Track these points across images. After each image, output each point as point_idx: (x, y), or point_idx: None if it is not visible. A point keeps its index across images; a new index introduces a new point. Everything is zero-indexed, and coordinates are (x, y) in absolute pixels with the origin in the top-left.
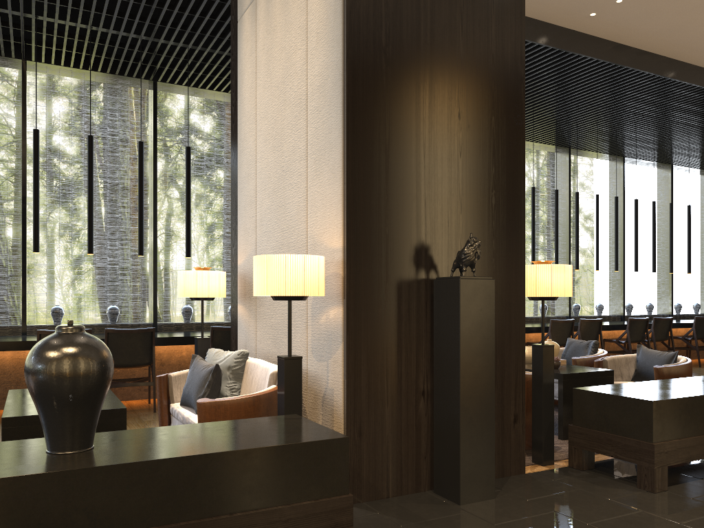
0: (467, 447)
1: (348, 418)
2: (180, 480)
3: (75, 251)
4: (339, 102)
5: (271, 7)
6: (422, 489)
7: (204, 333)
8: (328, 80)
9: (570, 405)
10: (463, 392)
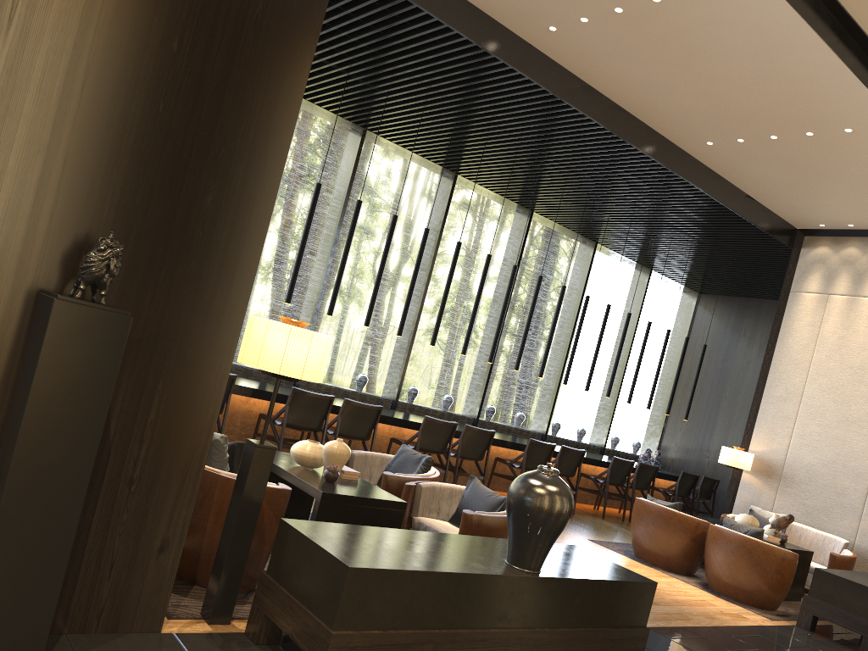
0: None
1: None
2: None
3: None
4: None
5: None
6: None
7: None
8: None
9: None
10: (13, 488)
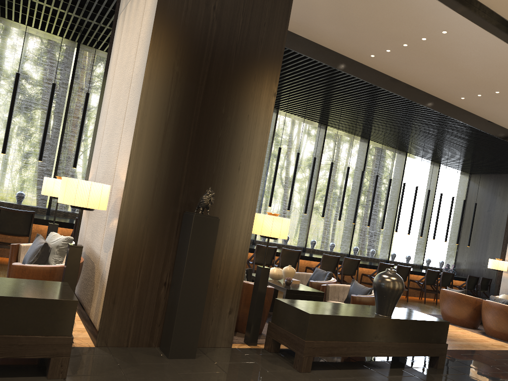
0: (180, 322)
1: (107, 291)
2: None
3: (0, 150)
4: (141, 88)
5: (130, 15)
6: (153, 345)
7: None
8: (140, 72)
9: None
10: (184, 287)
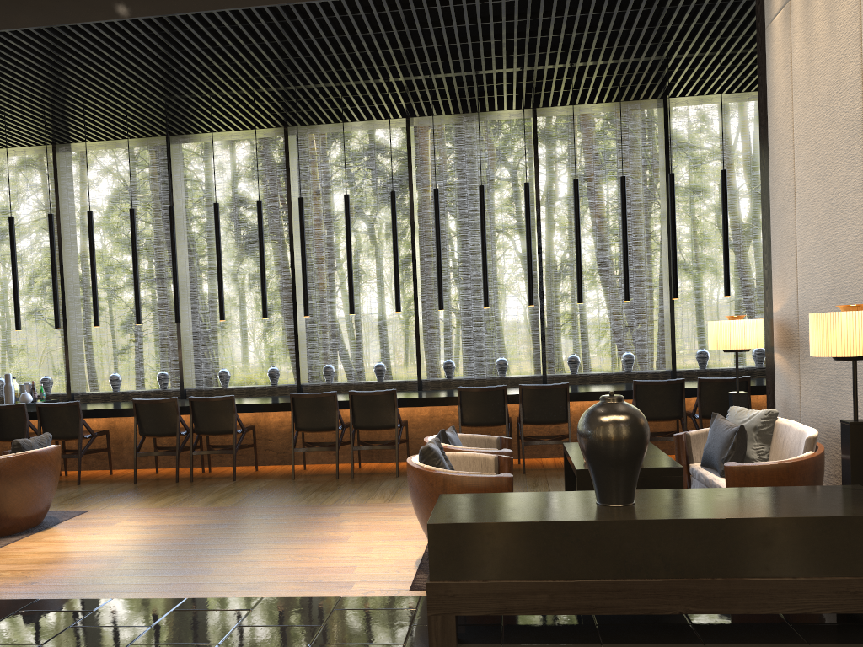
0: None
1: None
2: None
3: None
4: None
5: None
6: None
7: None
8: None
9: None
10: None
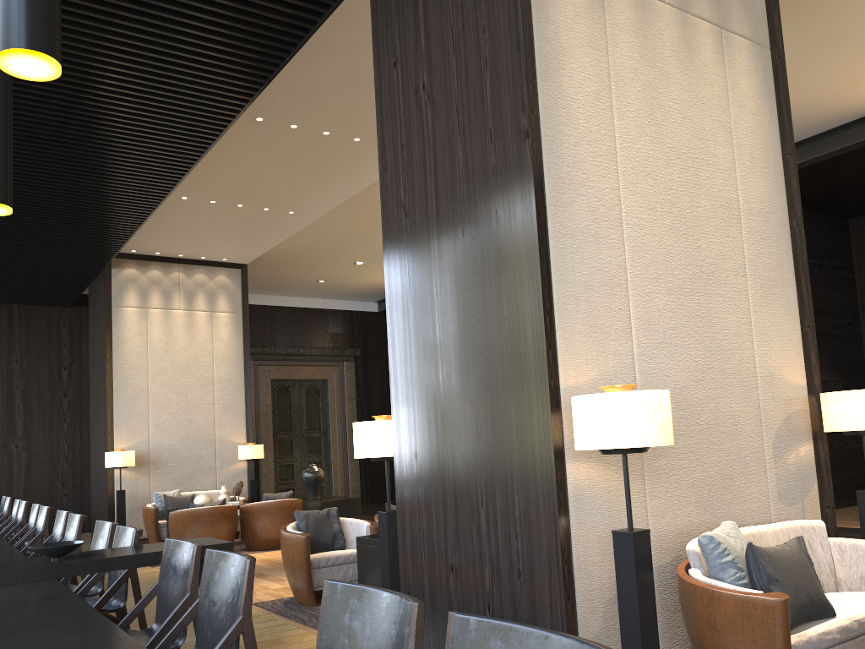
0: None
1: None
2: None
3: None
4: (789, 246)
5: (651, 37)
6: None
7: None
8: (772, 215)
9: None
10: None
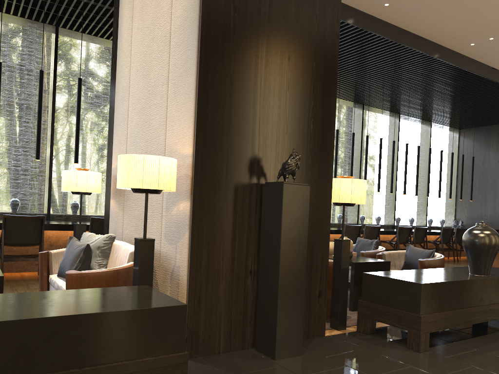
0: (282, 315)
1: (190, 290)
2: (34, 338)
3: None
4: (195, 38)
5: None
6: (246, 347)
7: (86, 223)
8: (187, 20)
9: (358, 286)
10: (282, 272)
